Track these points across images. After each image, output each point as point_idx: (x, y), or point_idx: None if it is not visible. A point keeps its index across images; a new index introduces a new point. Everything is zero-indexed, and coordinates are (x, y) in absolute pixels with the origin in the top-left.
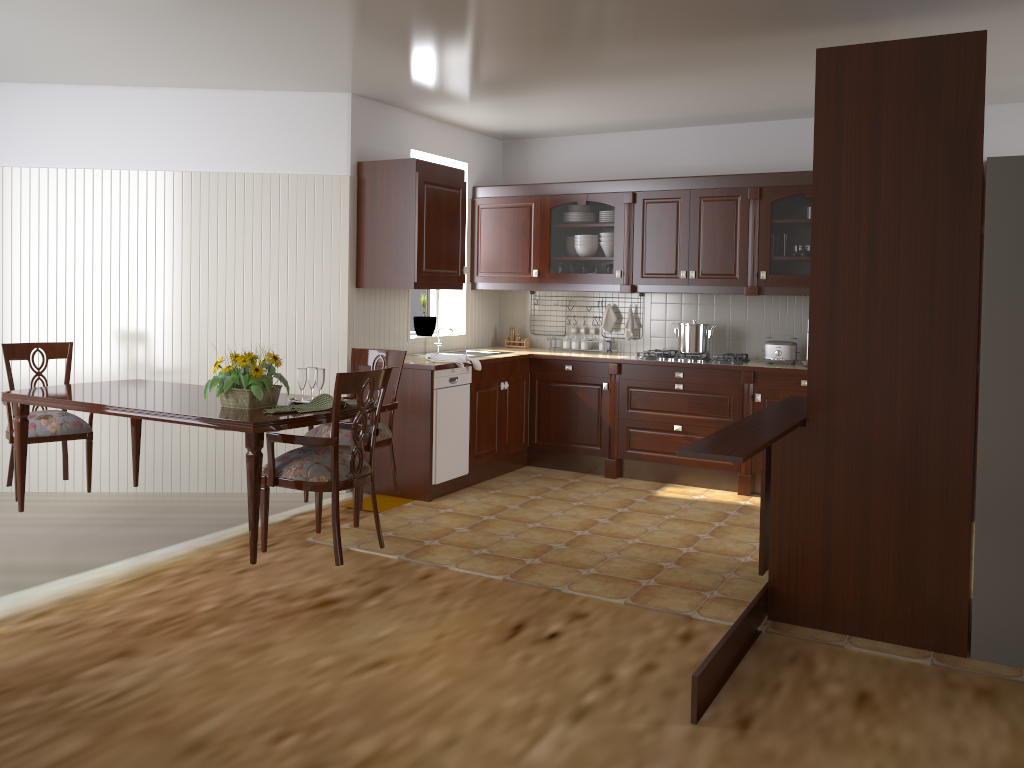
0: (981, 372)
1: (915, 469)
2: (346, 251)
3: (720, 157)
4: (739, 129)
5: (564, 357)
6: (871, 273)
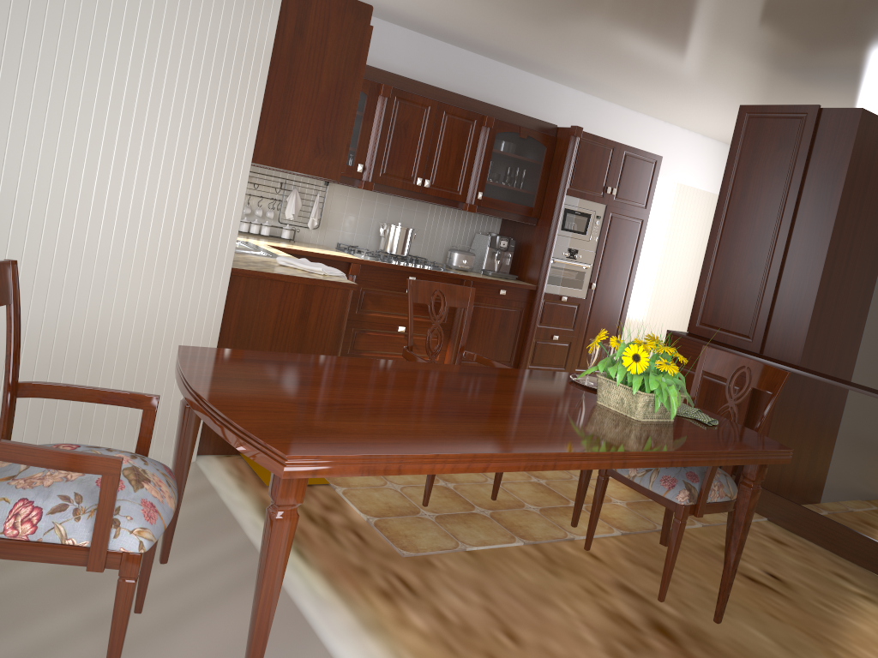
0: (863, 336)
1: (830, 395)
2: (259, 107)
3: (420, 67)
4: (439, 46)
5: (305, 252)
6: (845, 270)
